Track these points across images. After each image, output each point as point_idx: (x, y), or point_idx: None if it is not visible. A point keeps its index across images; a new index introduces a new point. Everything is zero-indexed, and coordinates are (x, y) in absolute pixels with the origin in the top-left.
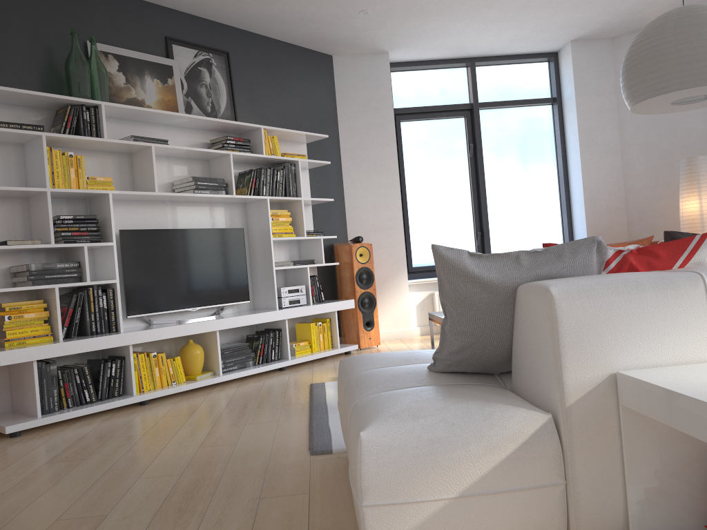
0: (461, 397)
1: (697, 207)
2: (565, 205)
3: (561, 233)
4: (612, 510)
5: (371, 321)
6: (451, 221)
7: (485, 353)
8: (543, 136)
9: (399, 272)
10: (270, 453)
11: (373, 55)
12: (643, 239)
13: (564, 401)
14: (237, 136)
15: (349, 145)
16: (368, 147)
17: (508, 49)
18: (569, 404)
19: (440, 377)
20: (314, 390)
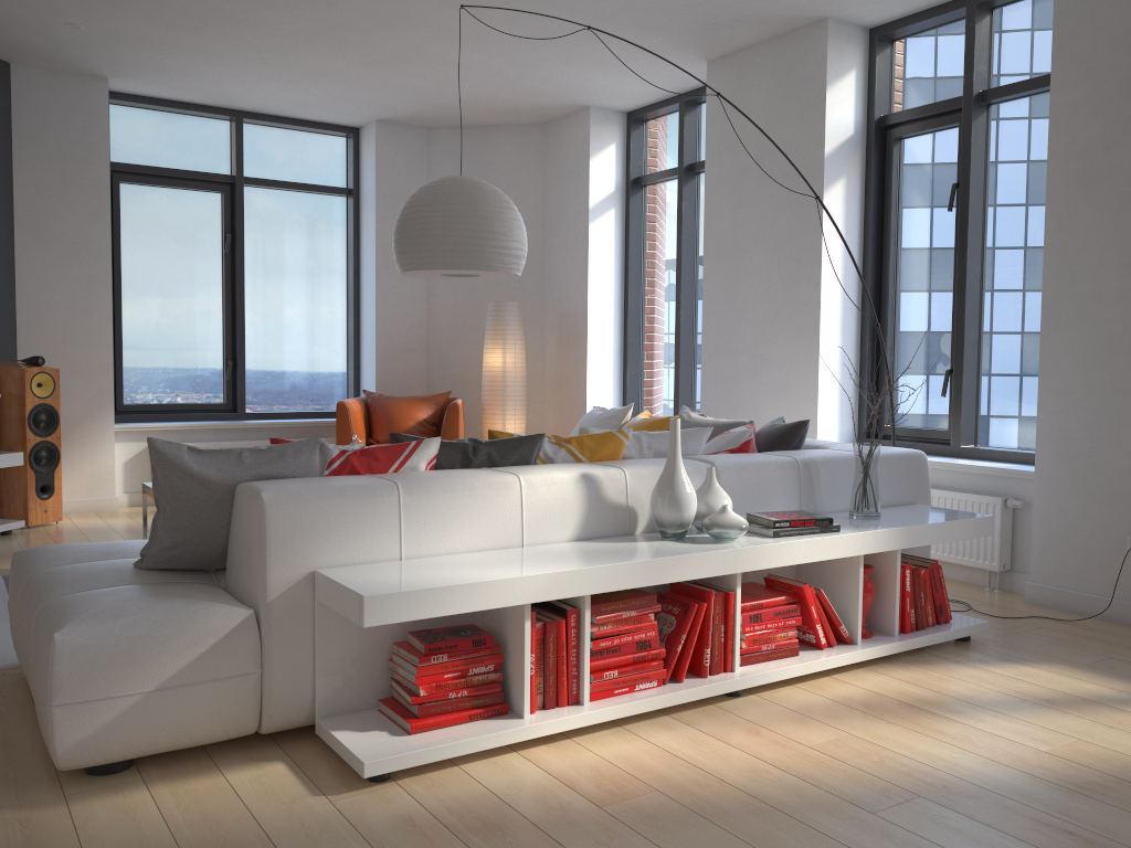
0: (167, 595)
1: (501, 362)
2: (352, 337)
3: (345, 373)
4: (301, 692)
5: (50, 486)
6: (191, 341)
7: (199, 550)
8: (331, 239)
9: (101, 413)
10: None
11: (82, 78)
12: (439, 395)
13: (266, 597)
14: None
15: (31, 209)
16: (63, 217)
17: (292, 111)
18: (271, 599)
19: (147, 574)
20: None
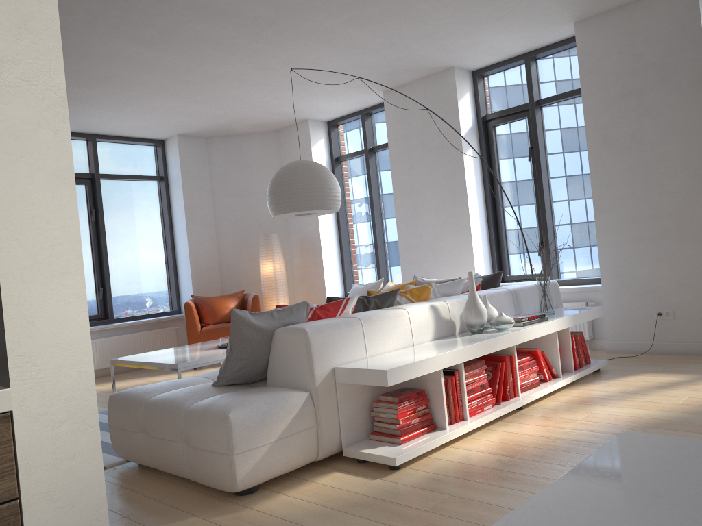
0: (262, 391)
1: (272, 269)
2: (172, 265)
3: (169, 287)
4: (335, 434)
5: None
6: None
7: (253, 370)
8: (153, 207)
9: None
10: None
11: None
12: (239, 292)
13: (315, 384)
14: None
15: None
16: None
17: (127, 132)
18: (317, 385)
19: (225, 388)
20: None
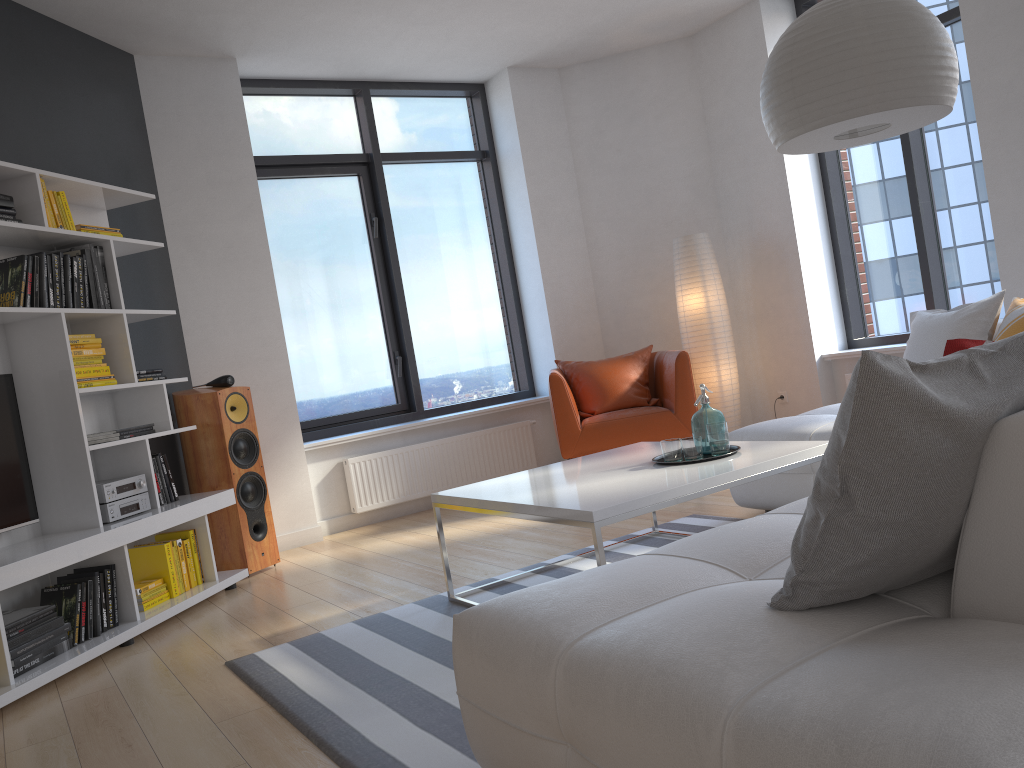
0: None
1: (703, 302)
2: (514, 310)
3: (511, 351)
4: None
5: (262, 523)
6: (354, 341)
7: (912, 558)
8: (473, 208)
9: (288, 433)
10: None
11: (209, 61)
12: (643, 351)
13: None
14: None
15: (180, 216)
16: (215, 220)
17: (420, 72)
18: None
19: (822, 619)
20: (253, 676)
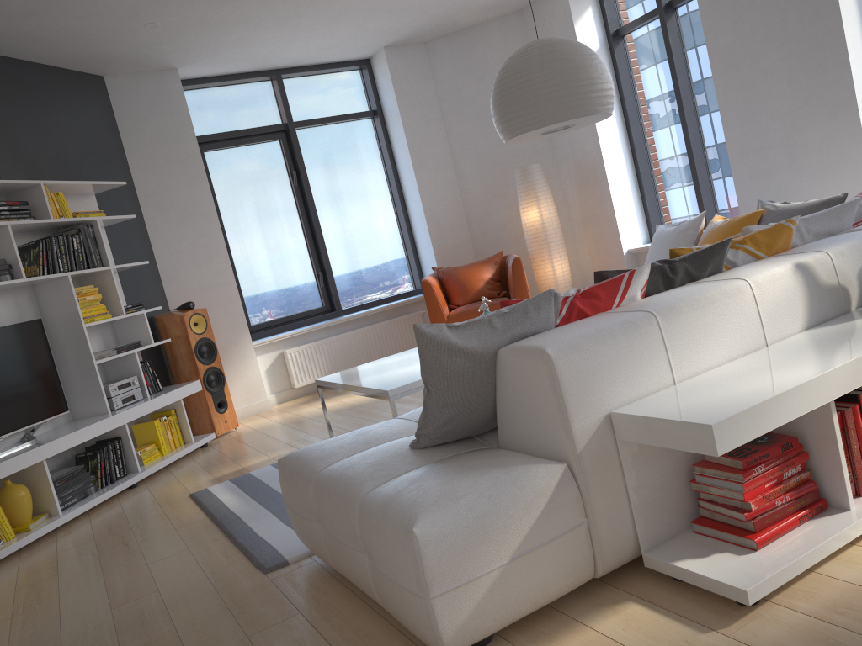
0: (480, 468)
1: (538, 216)
2: (406, 229)
3: (406, 259)
4: (624, 531)
5: (224, 401)
6: (286, 264)
7: (471, 419)
8: (369, 155)
9: (240, 336)
10: (214, 587)
11: (158, 73)
12: (495, 256)
13: (575, 449)
14: (3, 198)
15: (149, 189)
16: (173, 189)
17: (318, 58)
18: (580, 449)
19: (428, 452)
20: (203, 501)
